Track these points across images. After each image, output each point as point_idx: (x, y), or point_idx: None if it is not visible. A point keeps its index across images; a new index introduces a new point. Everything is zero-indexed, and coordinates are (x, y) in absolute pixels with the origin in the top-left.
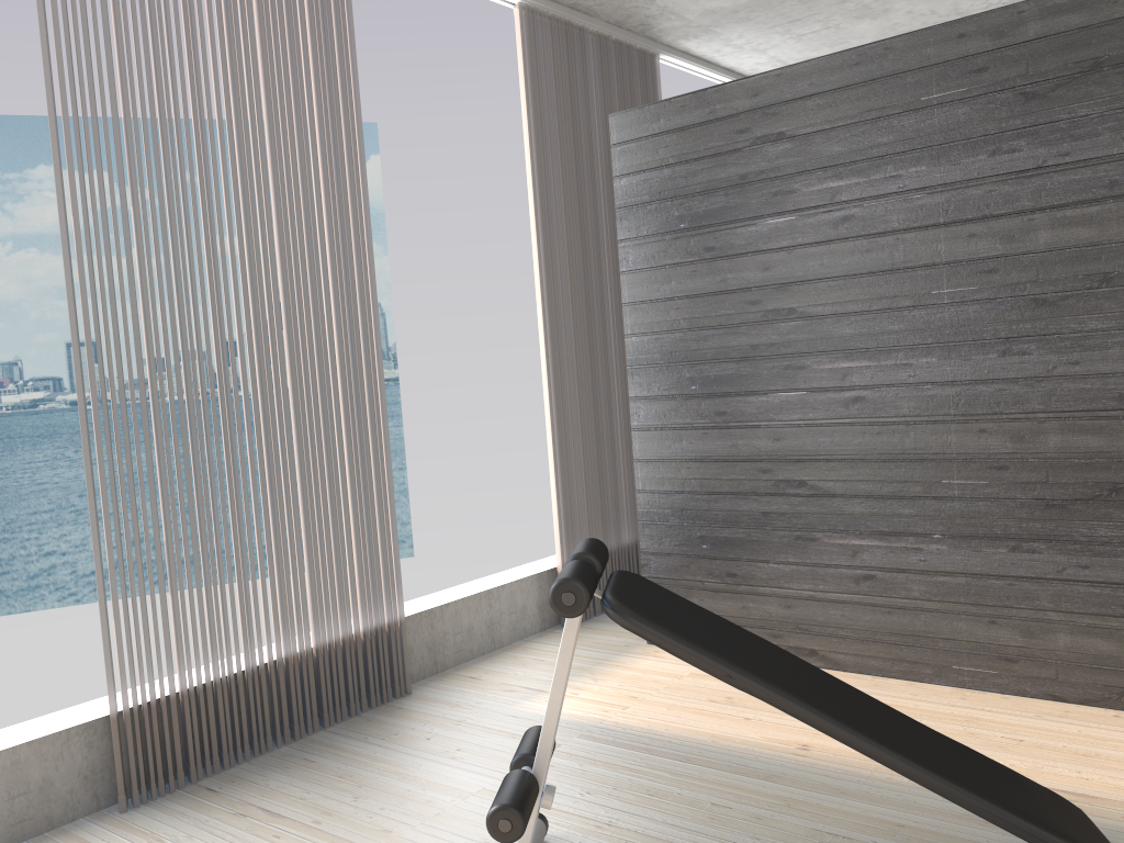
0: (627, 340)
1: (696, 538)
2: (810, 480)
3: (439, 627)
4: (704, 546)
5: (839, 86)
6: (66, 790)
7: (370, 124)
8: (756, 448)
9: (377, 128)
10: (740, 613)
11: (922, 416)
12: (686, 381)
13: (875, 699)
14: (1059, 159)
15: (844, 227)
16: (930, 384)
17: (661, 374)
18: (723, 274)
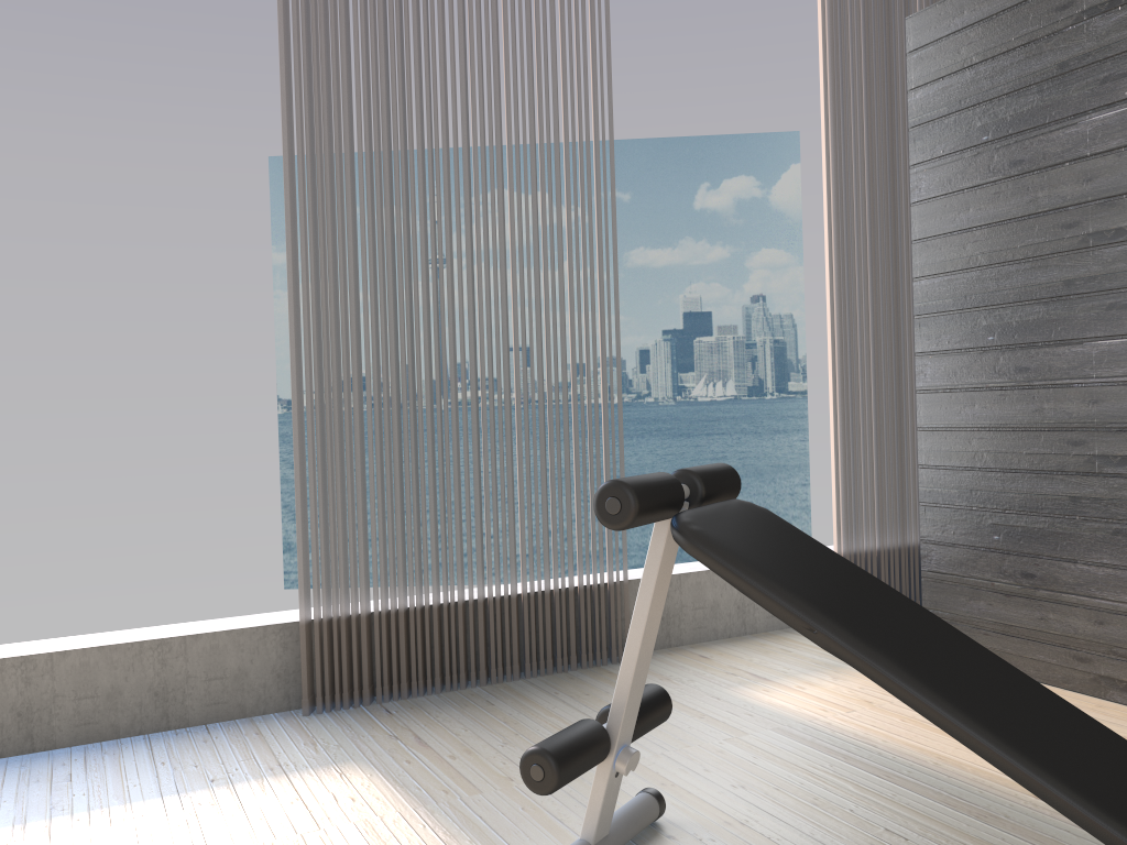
0: (915, 285)
1: (986, 526)
2: None
3: (675, 597)
4: (995, 536)
5: None
6: (259, 684)
7: (792, 133)
8: (1066, 413)
9: (798, 137)
10: (1037, 625)
11: None
12: (982, 330)
13: (1083, 714)
14: None
15: None
16: None
17: (952, 324)
18: (1033, 193)
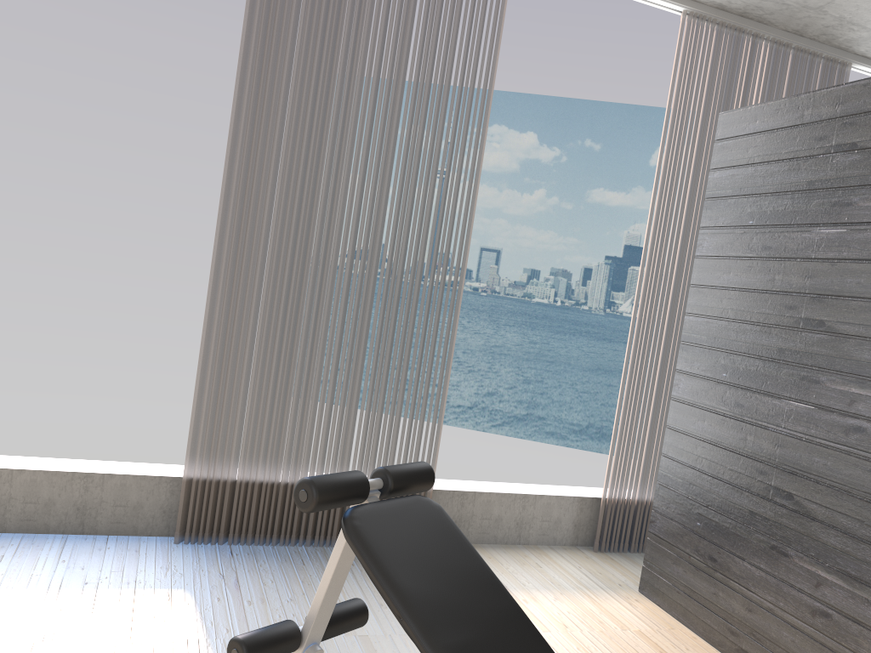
0: (686, 318)
1: (694, 513)
2: (797, 495)
3: (469, 508)
4: (698, 523)
5: None
6: (150, 515)
7: None
8: (760, 448)
9: None
10: (710, 597)
11: None
12: (720, 367)
13: None
14: None
15: None
16: None
17: (703, 355)
18: (772, 275)
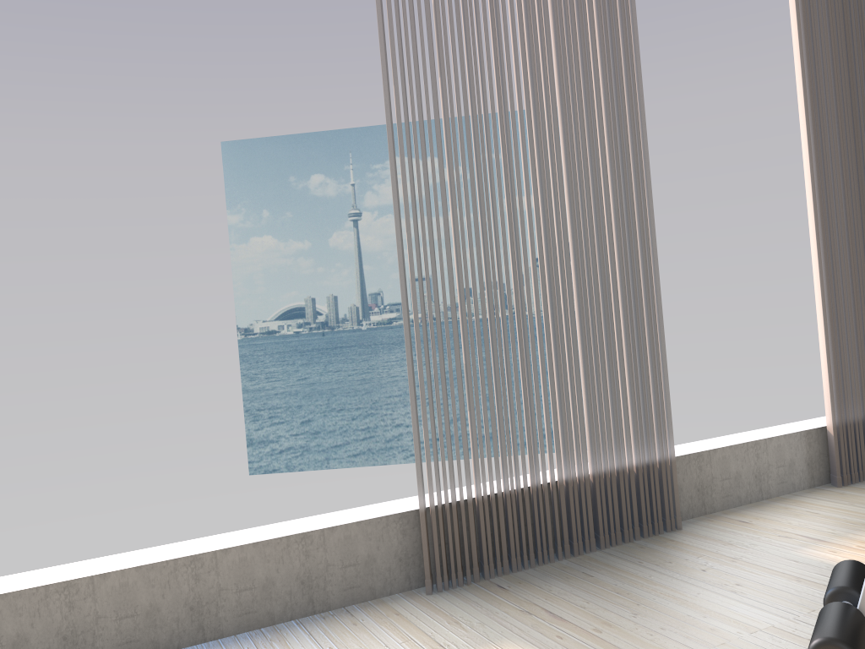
0: None
1: None
2: None
3: (707, 470)
4: None
5: None
6: (385, 568)
7: None
8: None
9: None
10: None
11: None
12: None
13: None
14: None
15: None
16: None
17: None
18: None
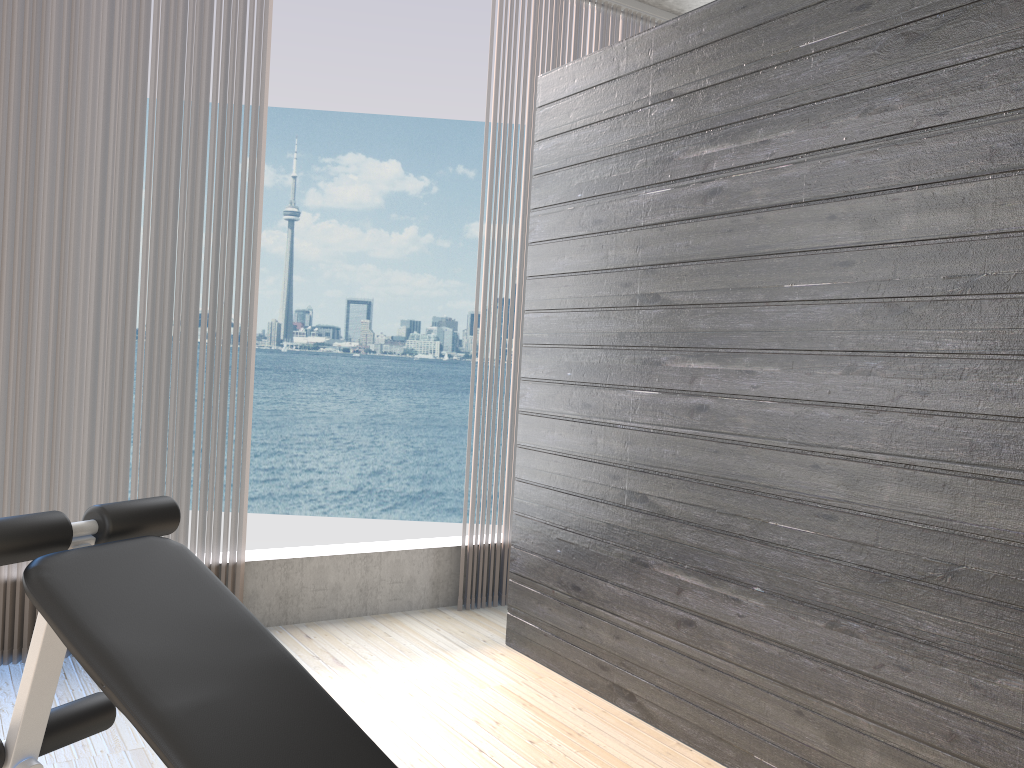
0: (525, 316)
1: (553, 540)
2: (651, 495)
3: (296, 579)
4: (558, 550)
5: (725, 34)
6: None
7: None
8: (611, 450)
9: None
10: (578, 632)
11: (759, 438)
12: (564, 366)
13: (384, 765)
14: (936, 120)
15: (712, 202)
16: (771, 400)
17: (546, 356)
18: (605, 251)
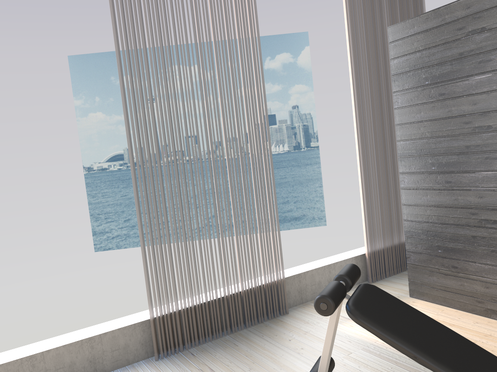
0: (398, 143)
1: (435, 246)
2: None
3: (303, 282)
4: (439, 250)
5: None
6: (134, 349)
7: (304, 32)
8: (468, 201)
9: (307, 34)
10: (459, 287)
11: None
12: (429, 164)
13: None
14: None
15: None
16: None
17: (416, 161)
18: (450, 108)
